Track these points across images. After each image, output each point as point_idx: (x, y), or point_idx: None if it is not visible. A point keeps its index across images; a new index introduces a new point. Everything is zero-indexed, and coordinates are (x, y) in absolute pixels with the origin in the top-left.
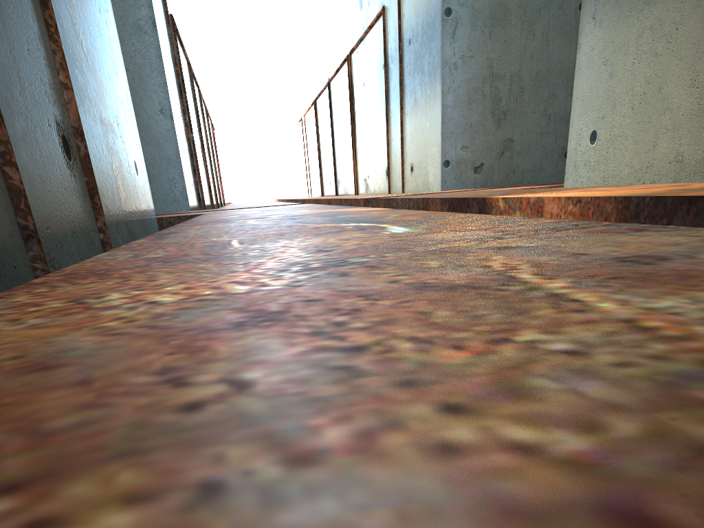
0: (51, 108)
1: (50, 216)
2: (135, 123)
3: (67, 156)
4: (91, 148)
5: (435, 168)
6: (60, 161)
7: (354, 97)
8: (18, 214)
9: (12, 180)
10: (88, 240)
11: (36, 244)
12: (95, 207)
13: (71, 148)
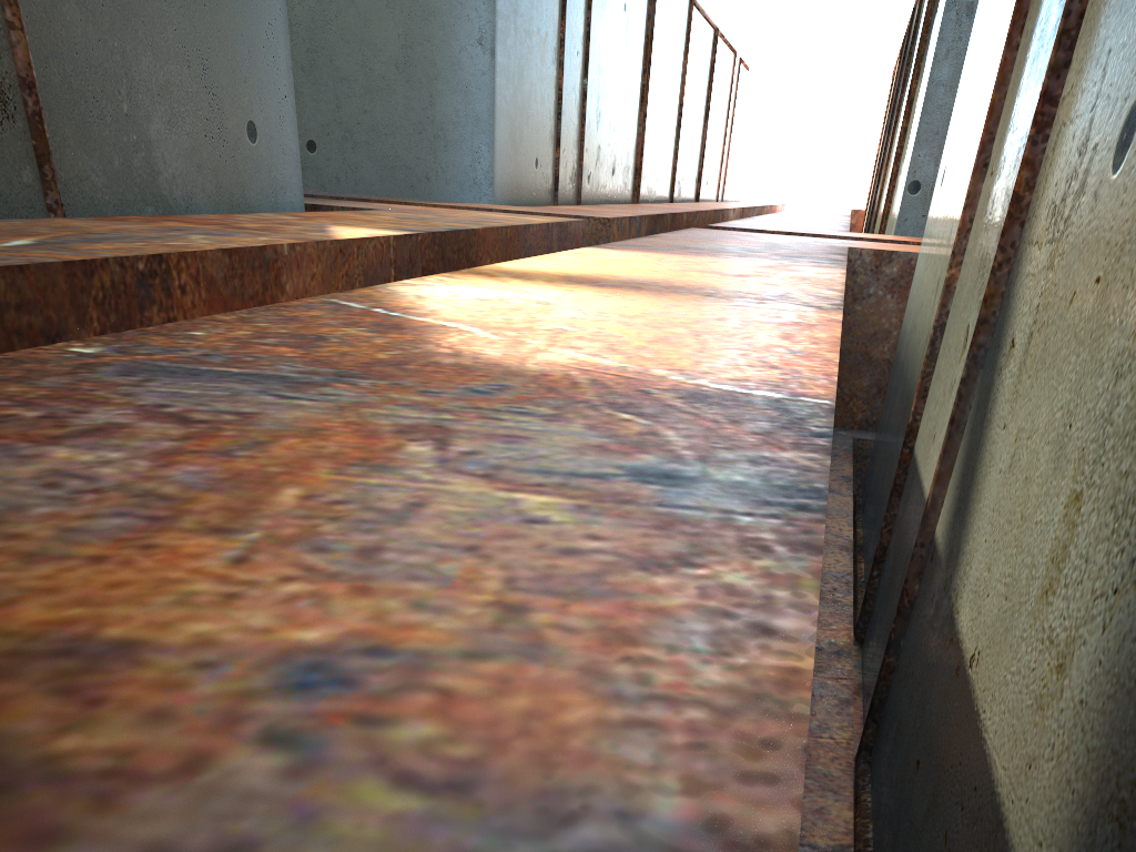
0: None
1: None
2: (288, 66)
3: None
4: (76, 103)
5: (901, 193)
6: None
7: (914, 42)
8: None
9: None
10: (6, 218)
11: None
12: (44, 179)
13: (5, 103)
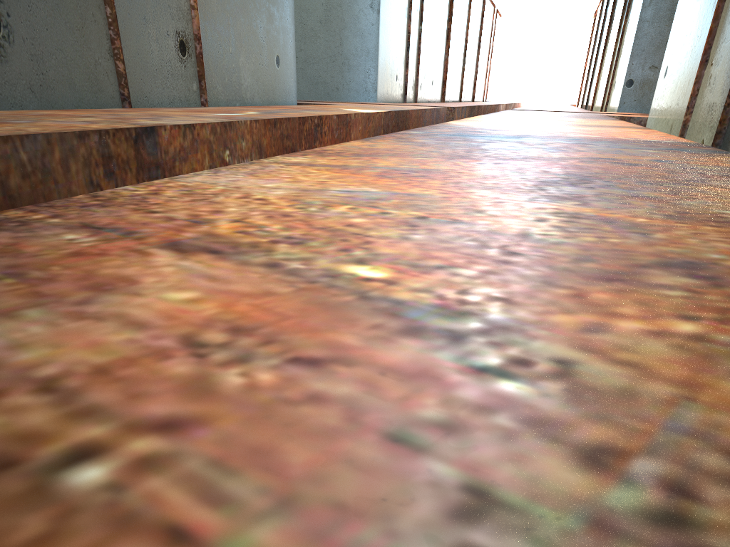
0: (174, 23)
1: (150, 90)
2: (293, 24)
3: (181, 54)
4: (213, 47)
5: (620, 87)
6: (173, 57)
7: None
8: (120, 87)
9: (119, 68)
10: None
11: (127, 104)
12: (201, 88)
13: (188, 48)
